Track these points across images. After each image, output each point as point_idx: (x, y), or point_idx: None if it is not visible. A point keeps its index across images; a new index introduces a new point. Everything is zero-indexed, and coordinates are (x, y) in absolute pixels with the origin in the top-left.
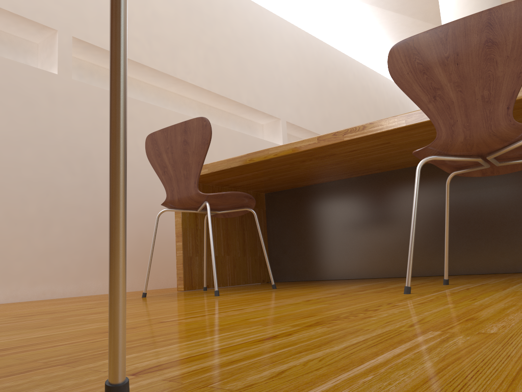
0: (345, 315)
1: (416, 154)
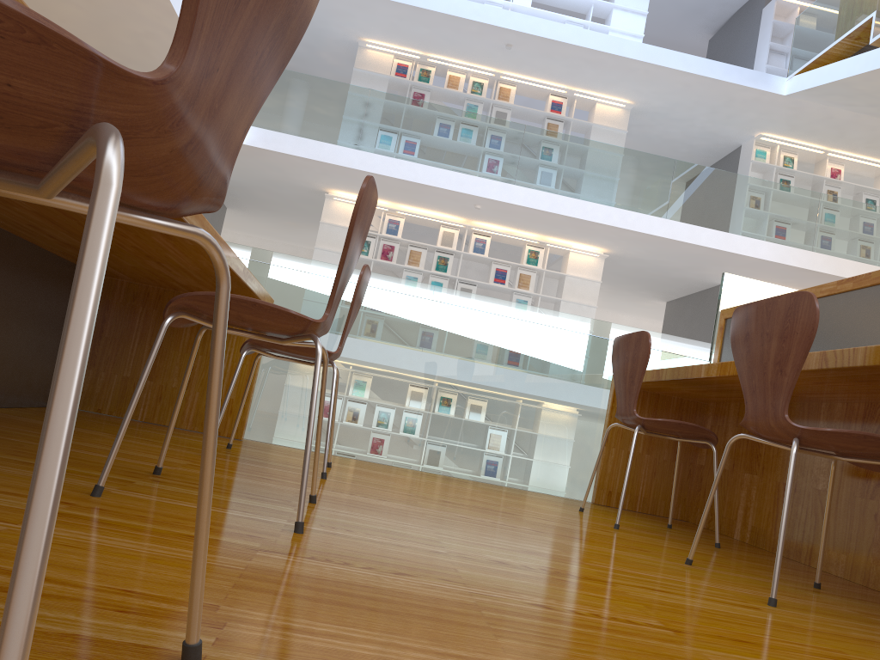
0: (539, 570)
1: (297, 318)
